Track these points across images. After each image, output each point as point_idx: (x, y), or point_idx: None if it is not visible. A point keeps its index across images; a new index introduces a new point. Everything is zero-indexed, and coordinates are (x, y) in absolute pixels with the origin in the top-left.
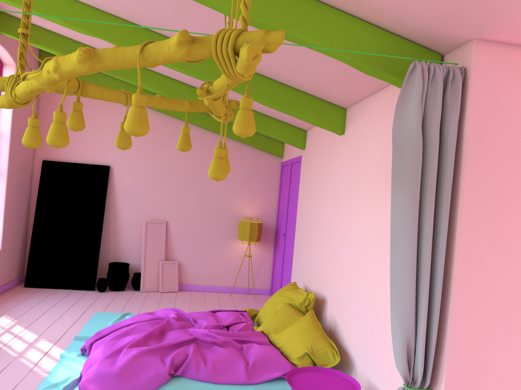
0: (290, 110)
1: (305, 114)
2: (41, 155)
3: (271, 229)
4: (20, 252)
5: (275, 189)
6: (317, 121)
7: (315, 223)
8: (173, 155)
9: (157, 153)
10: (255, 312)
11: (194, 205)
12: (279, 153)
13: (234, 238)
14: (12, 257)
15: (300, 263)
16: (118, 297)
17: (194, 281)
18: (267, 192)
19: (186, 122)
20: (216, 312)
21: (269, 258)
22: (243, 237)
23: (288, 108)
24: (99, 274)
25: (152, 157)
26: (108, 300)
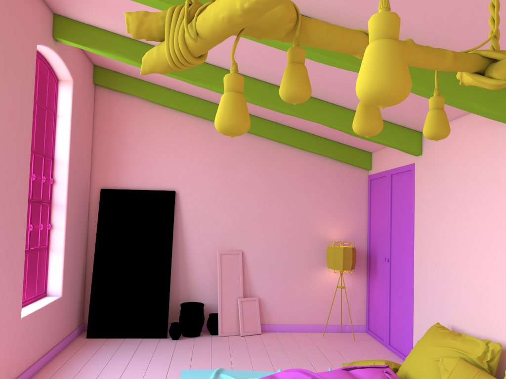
0: (454, 96)
1: (473, 100)
2: (99, 183)
3: (362, 253)
4: (79, 296)
5: (363, 206)
6: (490, 109)
7: (464, 245)
8: (245, 174)
9: (227, 173)
10: (393, 365)
11: (272, 230)
12: (366, 165)
13: (320, 267)
14: (73, 303)
15: (435, 297)
16: (198, 345)
17: (277, 320)
18: (355, 211)
19: (437, 89)
20: (348, 369)
21: (362, 288)
22: (336, 266)
23: (450, 94)
24: (168, 318)
25: (222, 178)
26: (188, 351)
